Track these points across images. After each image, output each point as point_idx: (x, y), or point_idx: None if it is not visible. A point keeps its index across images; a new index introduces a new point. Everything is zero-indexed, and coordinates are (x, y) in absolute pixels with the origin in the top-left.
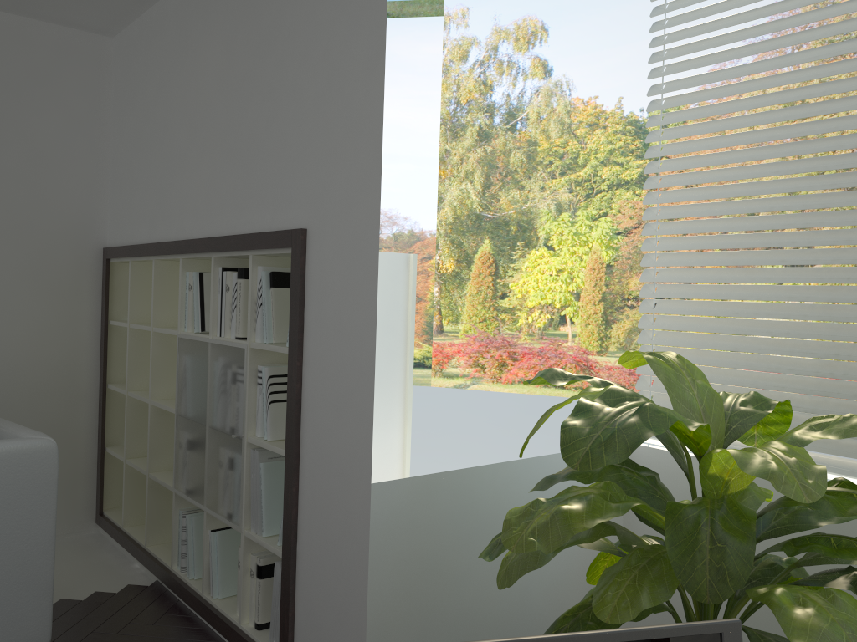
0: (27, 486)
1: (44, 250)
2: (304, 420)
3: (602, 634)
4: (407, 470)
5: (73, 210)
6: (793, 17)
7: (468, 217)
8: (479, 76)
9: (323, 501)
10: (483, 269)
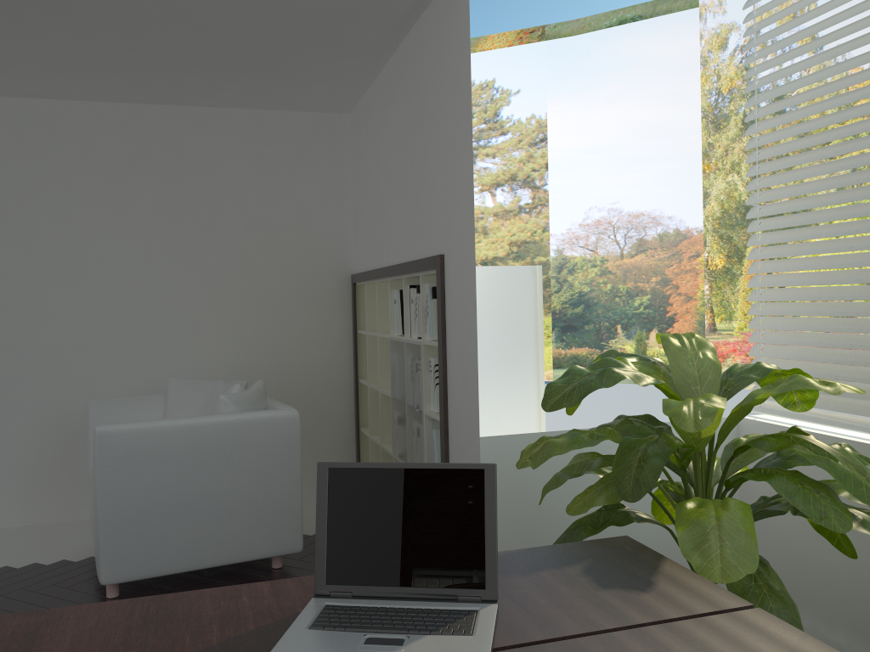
0: (281, 441)
1: (310, 280)
2: (448, 395)
3: (417, 463)
4: None
5: (328, 248)
6: (849, 25)
7: (736, 210)
8: (740, 62)
9: (459, 453)
10: None
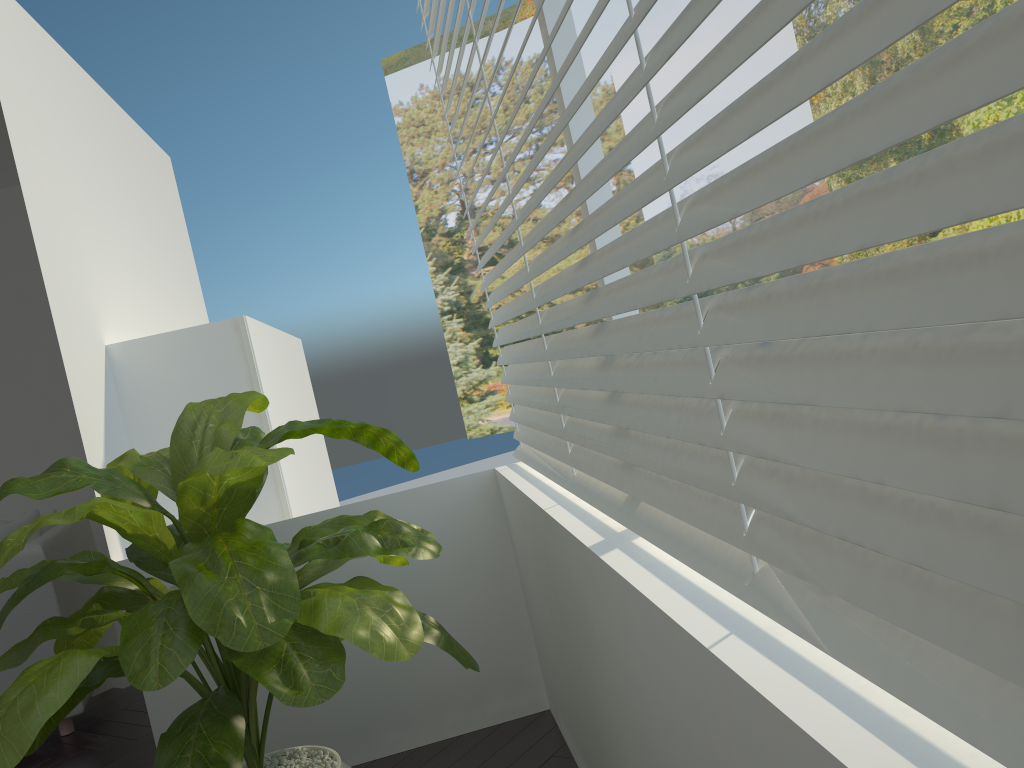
0: None
1: None
2: None
3: None
4: None
5: None
6: None
7: None
8: None
9: None
10: None
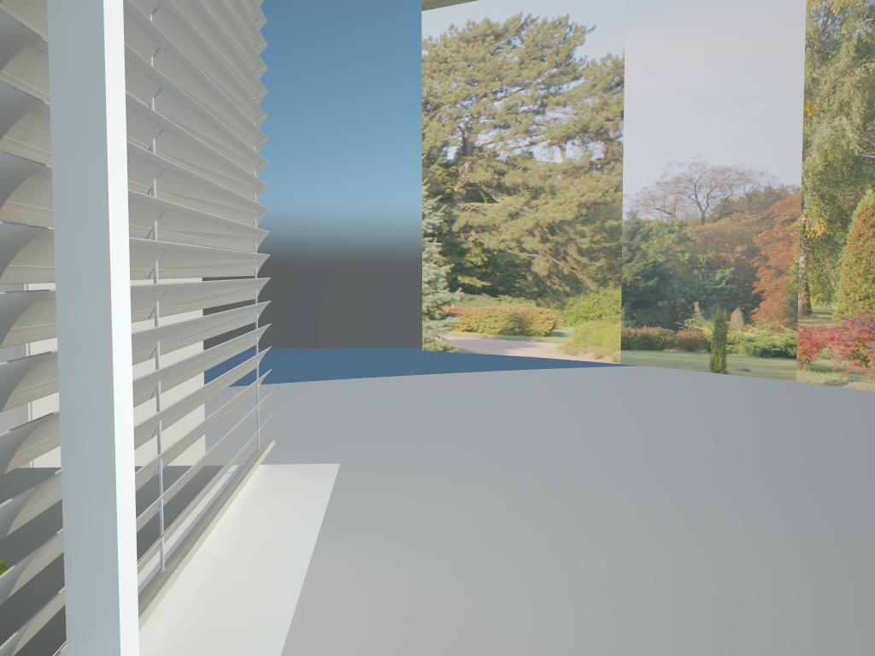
0: None
1: None
2: None
3: None
4: (26, 466)
5: None
6: None
7: (843, 162)
8: None
9: None
10: (864, 229)
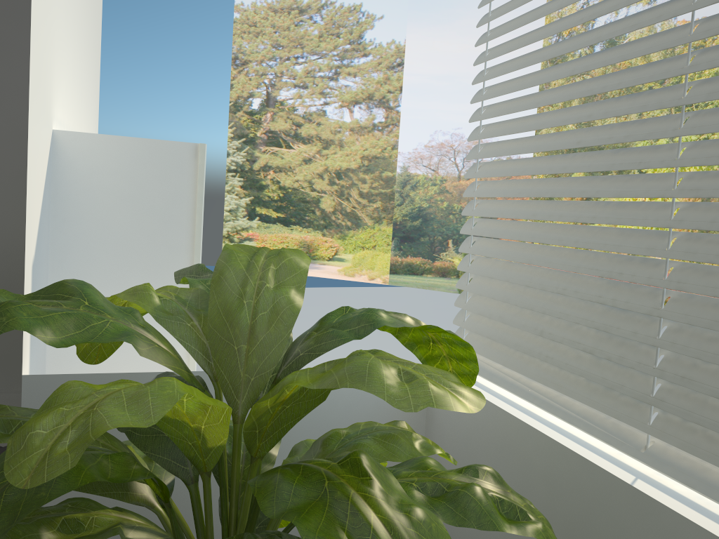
0: None
1: None
2: None
3: None
4: (191, 368)
5: None
6: None
7: None
8: (581, 7)
9: None
10: None
